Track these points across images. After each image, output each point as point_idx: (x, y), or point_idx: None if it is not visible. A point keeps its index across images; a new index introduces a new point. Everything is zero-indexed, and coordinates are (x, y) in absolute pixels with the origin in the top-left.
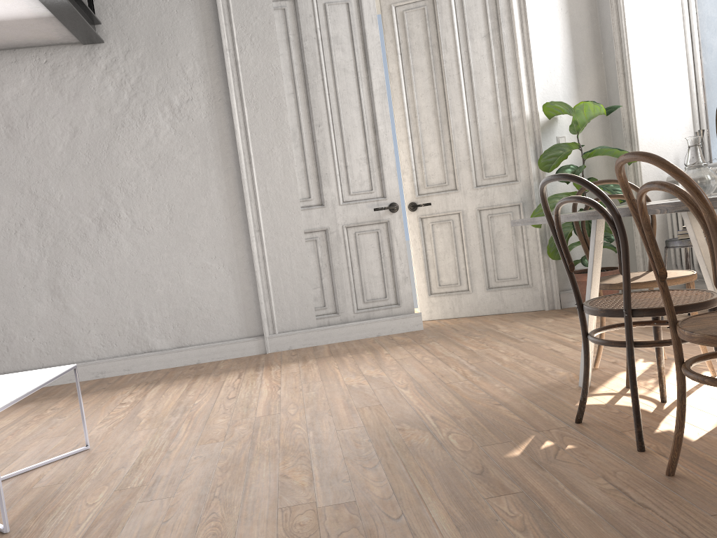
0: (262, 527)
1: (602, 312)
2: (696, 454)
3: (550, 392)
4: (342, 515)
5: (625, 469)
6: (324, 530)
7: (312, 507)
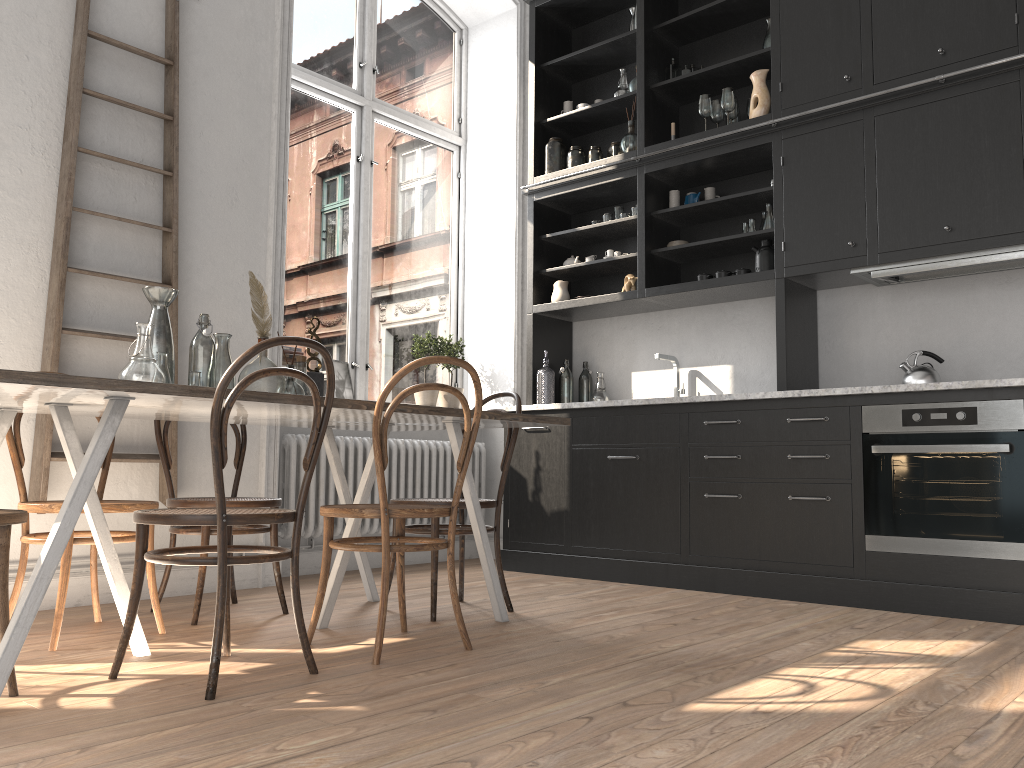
0: (716, 765)
1: (280, 517)
2: (317, 661)
3: (11, 729)
4: (620, 739)
5: (373, 673)
6: (662, 737)
7: (630, 757)
